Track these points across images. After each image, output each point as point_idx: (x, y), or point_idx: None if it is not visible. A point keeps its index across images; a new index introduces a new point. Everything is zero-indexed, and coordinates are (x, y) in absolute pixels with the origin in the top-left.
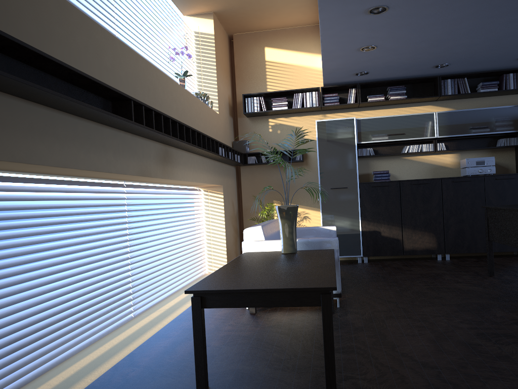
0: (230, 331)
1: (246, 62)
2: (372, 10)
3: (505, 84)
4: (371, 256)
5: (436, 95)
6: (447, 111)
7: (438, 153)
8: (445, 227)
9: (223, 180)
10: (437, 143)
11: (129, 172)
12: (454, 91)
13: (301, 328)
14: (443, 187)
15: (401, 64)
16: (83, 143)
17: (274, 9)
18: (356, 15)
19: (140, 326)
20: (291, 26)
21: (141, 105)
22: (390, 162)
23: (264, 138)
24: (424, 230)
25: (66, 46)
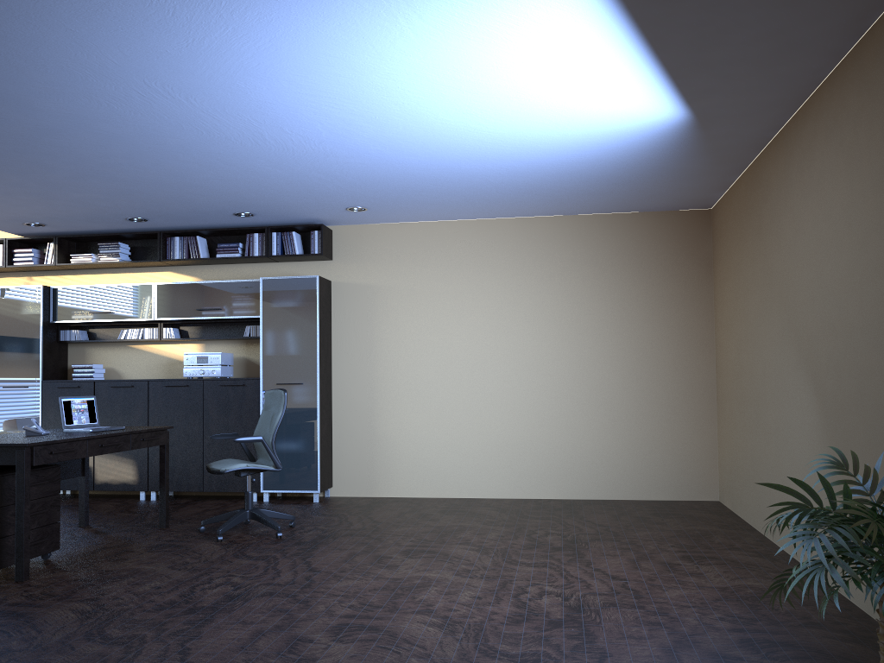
0: None
1: None
2: None
3: (248, 248)
4: None
5: (155, 260)
6: (169, 282)
7: (177, 341)
8: (151, 452)
9: None
10: (164, 328)
11: None
12: (182, 254)
13: None
14: (150, 393)
15: (64, 215)
16: None
17: None
18: None
19: None
20: None
21: None
22: (114, 352)
23: None
24: (122, 454)
25: None
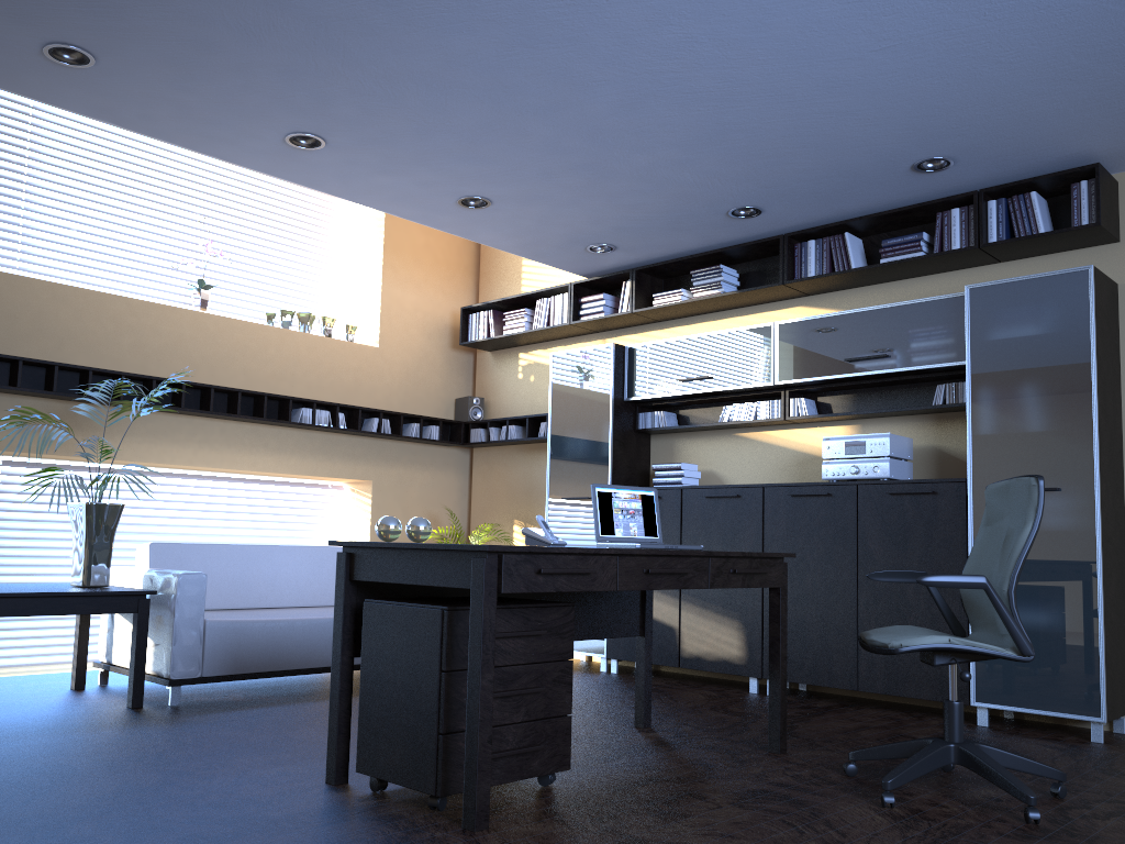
0: None
1: None
2: (297, 143)
3: (938, 240)
4: (620, 659)
5: (776, 283)
6: (798, 318)
7: (812, 423)
8: (766, 610)
9: (381, 471)
10: (790, 399)
11: None
12: (820, 268)
13: None
14: (766, 508)
15: (635, 220)
16: None
17: None
18: (298, 155)
19: None
20: None
21: None
22: (714, 445)
23: (511, 391)
24: (721, 611)
25: None
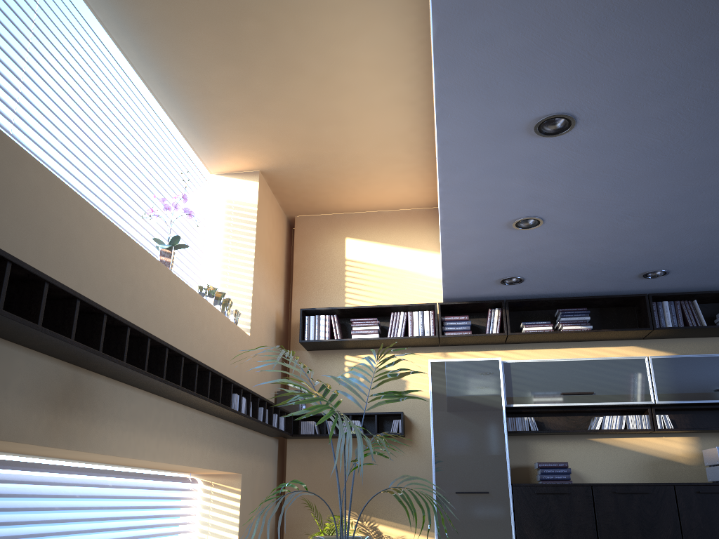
0: None
1: (313, 260)
2: (542, 125)
3: None
4: None
5: (647, 327)
6: (669, 355)
7: (657, 433)
8: None
9: (246, 463)
10: (656, 414)
11: None
12: (676, 322)
13: None
14: (680, 503)
15: (584, 264)
16: None
17: (362, 173)
18: (510, 137)
19: None
20: (390, 208)
21: None
22: (568, 447)
23: (335, 388)
24: None
25: None
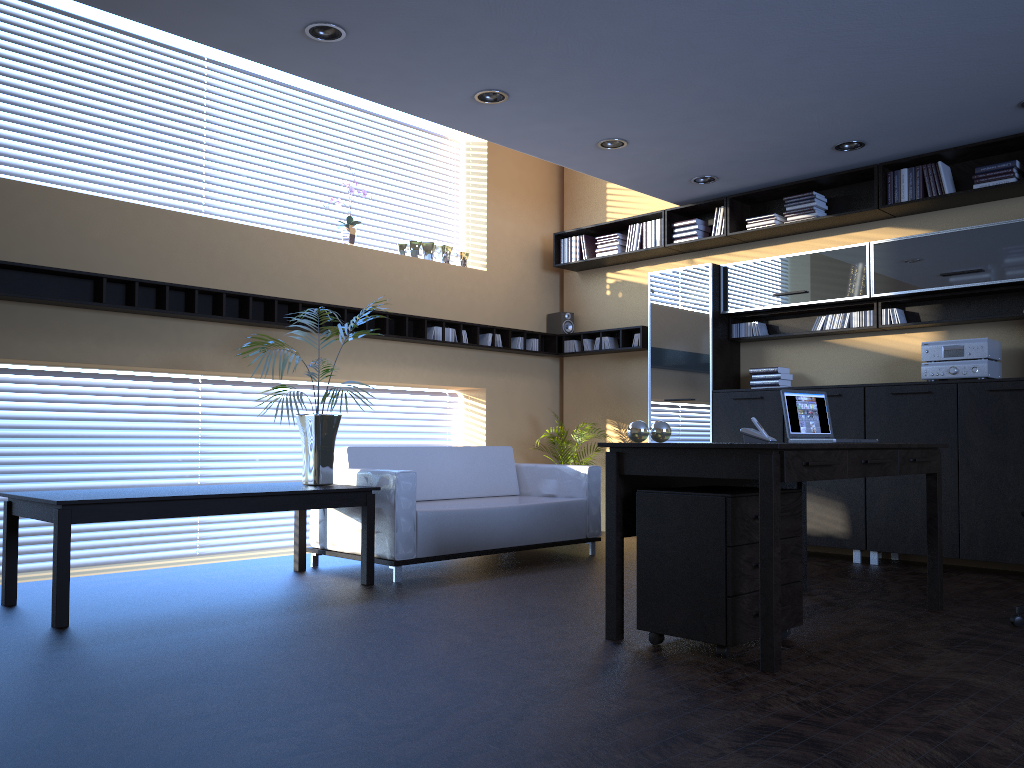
0: (205, 579)
1: (580, 176)
2: (483, 99)
3: None
4: None
5: (871, 207)
6: (893, 238)
7: (899, 330)
8: (869, 492)
9: (492, 380)
10: (882, 309)
11: (135, 363)
12: (913, 194)
13: (265, 589)
14: (867, 405)
15: (747, 155)
16: (26, 330)
17: None
18: (478, 109)
19: (169, 562)
20: None
21: (135, 281)
22: (803, 351)
23: (599, 306)
24: (825, 494)
25: (4, 229)
